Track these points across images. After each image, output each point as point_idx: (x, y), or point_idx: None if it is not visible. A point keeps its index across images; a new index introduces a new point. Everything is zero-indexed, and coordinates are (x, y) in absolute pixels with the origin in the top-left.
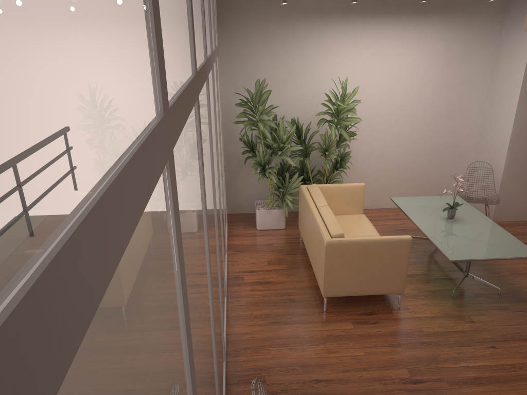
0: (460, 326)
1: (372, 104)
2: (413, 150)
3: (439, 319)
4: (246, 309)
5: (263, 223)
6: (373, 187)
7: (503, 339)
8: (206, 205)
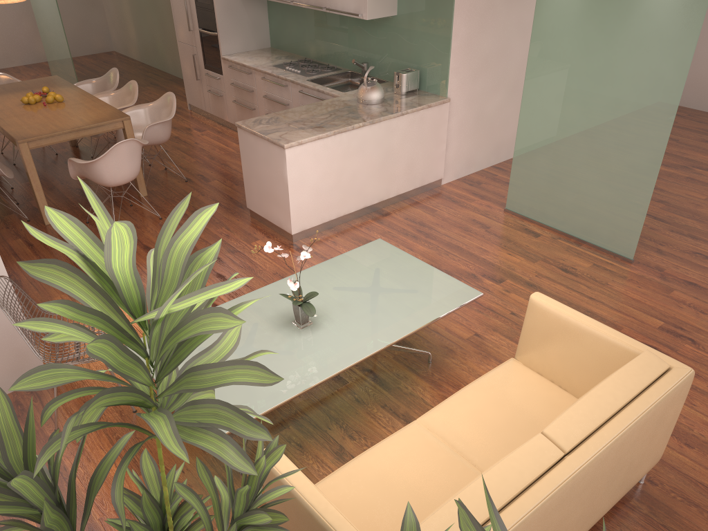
0: (499, 341)
1: None
2: None
3: (505, 360)
4: None
5: None
6: None
7: (486, 310)
8: None
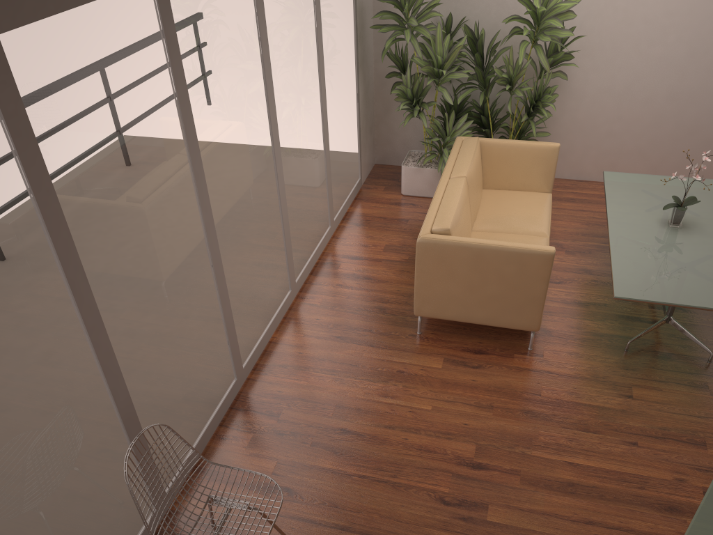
0: (605, 399)
1: (620, 2)
2: (685, 91)
3: (578, 381)
4: (315, 311)
5: (410, 186)
6: (604, 147)
7: (660, 435)
8: (48, 195)
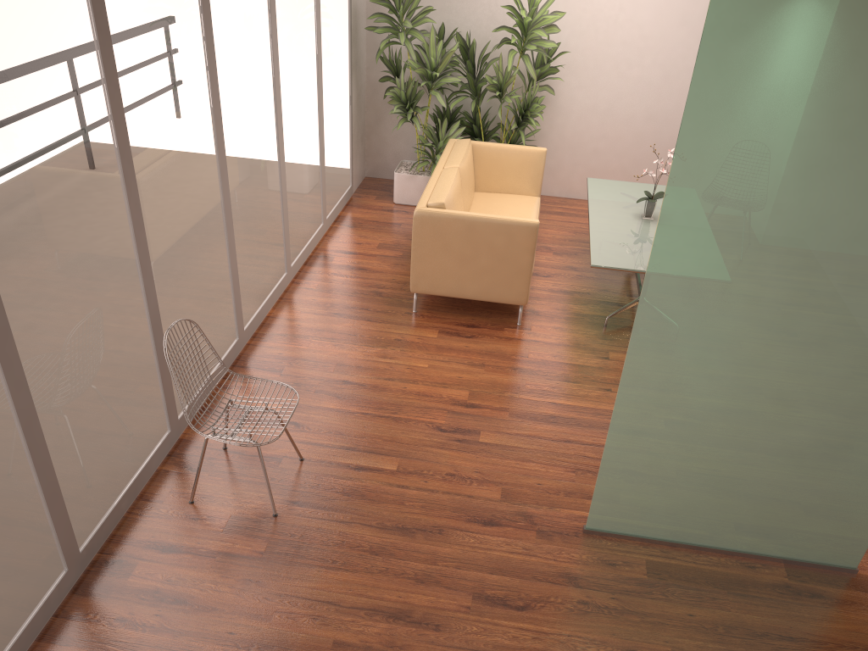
0: (585, 360)
1: (601, 24)
2: (661, 112)
3: (562, 347)
4: (311, 294)
5: (403, 194)
6: (591, 165)
7: None
8: (115, 90)
